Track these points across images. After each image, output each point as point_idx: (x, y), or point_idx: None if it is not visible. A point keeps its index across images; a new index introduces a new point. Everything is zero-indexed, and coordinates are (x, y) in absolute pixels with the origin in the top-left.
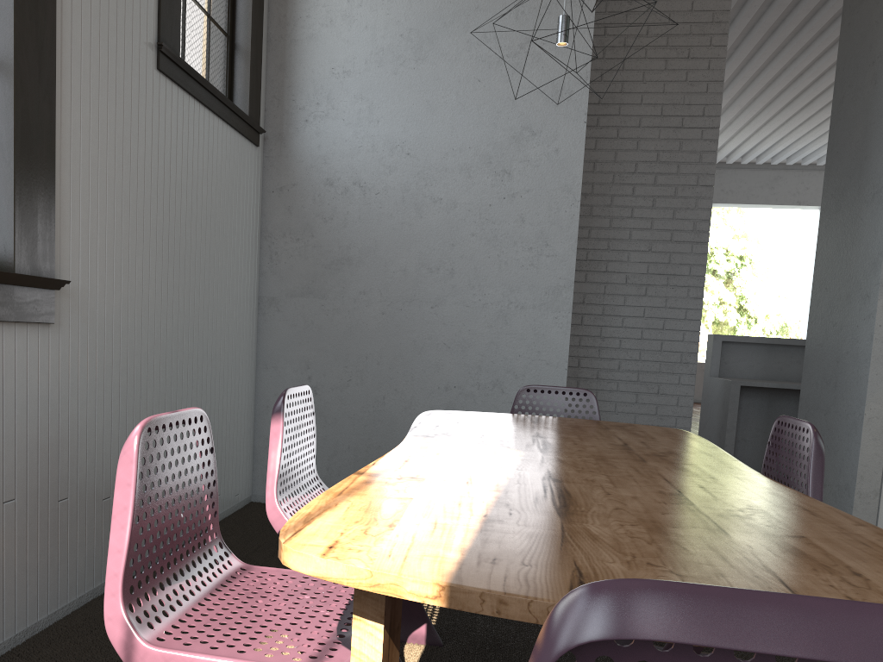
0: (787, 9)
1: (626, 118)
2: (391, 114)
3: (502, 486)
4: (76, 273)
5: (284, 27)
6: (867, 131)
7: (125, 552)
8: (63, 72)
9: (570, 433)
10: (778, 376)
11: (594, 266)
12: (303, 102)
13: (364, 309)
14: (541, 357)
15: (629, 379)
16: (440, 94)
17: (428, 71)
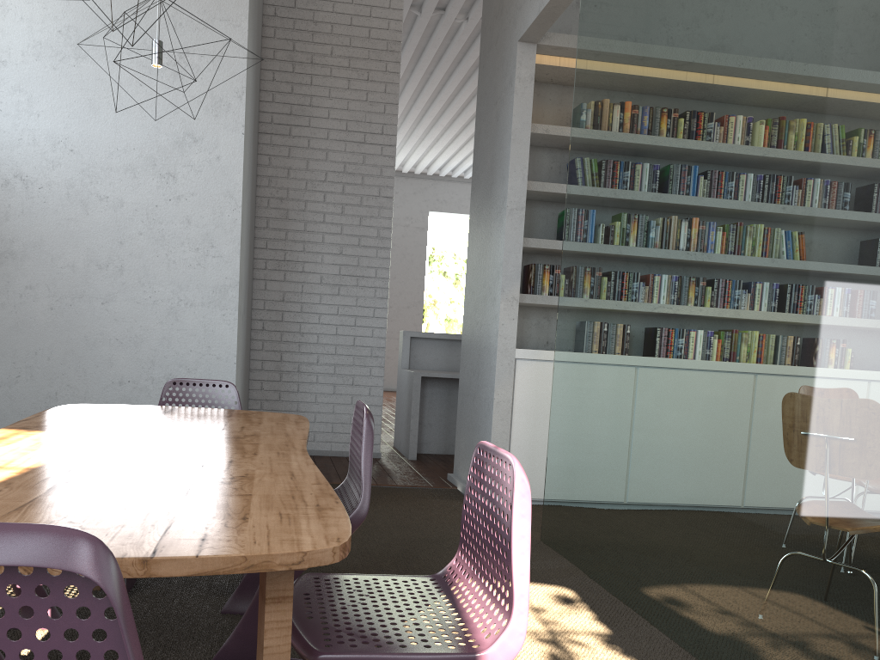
0: (467, 44)
1: (316, 130)
2: (53, 109)
3: (31, 469)
4: None
5: None
6: (494, 160)
7: None
8: None
9: (185, 421)
10: (458, 367)
11: (292, 267)
12: None
13: (31, 304)
14: (211, 352)
15: (327, 372)
16: (102, 94)
17: (90, 70)
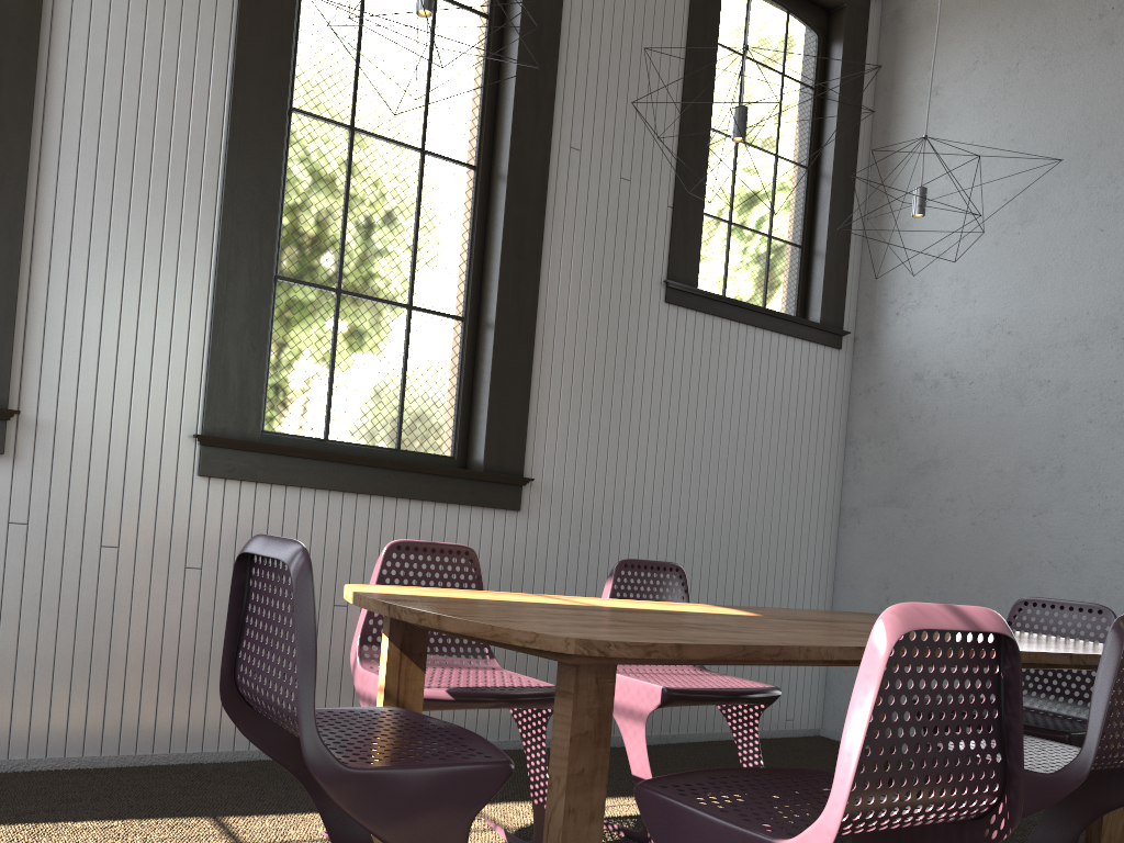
0: None
1: None
2: (990, 290)
3: (599, 606)
4: (550, 474)
5: (880, 221)
6: None
7: (365, 613)
8: (546, 325)
9: None
10: None
11: None
12: (895, 294)
13: (951, 519)
14: None
15: None
16: (1049, 256)
17: (1036, 232)
